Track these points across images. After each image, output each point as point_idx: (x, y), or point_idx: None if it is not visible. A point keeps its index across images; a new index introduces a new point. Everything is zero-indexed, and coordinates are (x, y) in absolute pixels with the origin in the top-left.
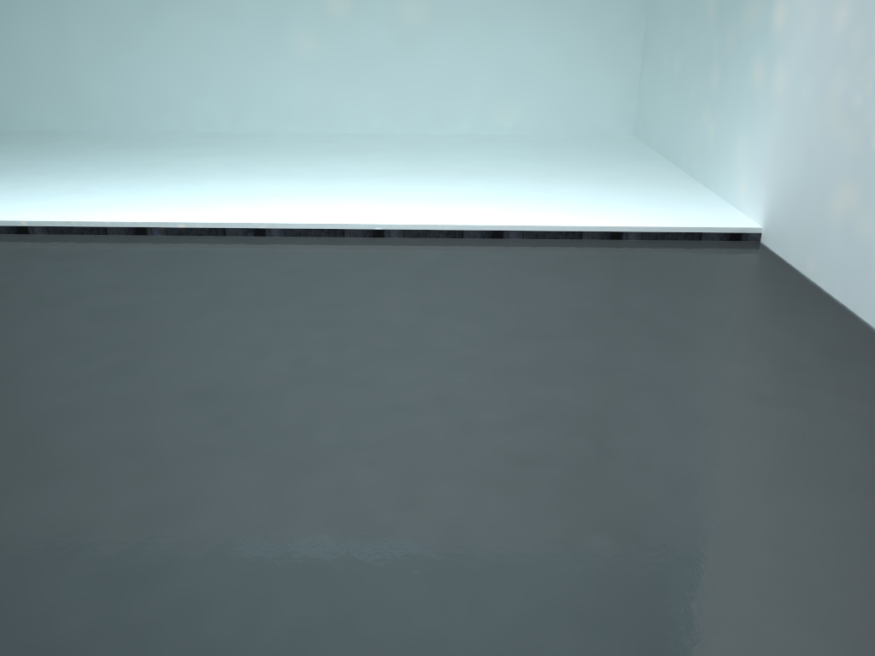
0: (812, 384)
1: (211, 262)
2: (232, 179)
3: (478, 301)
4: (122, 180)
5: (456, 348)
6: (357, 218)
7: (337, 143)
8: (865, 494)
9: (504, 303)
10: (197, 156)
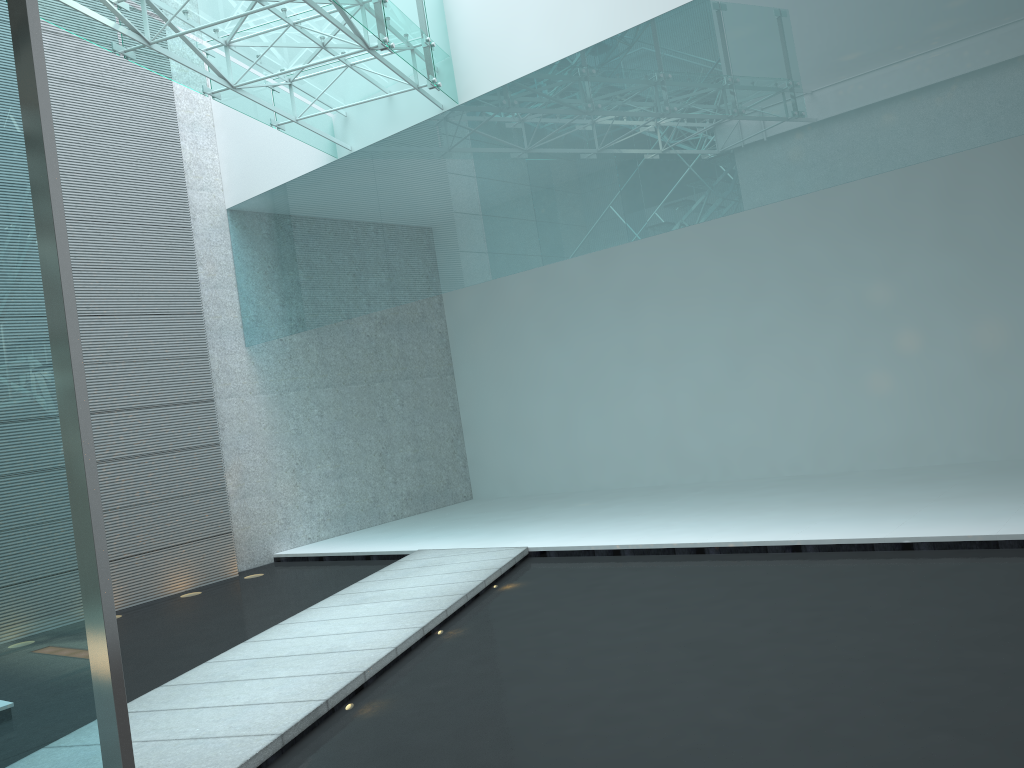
0: None
1: (745, 570)
2: (792, 510)
3: (970, 594)
4: (700, 516)
5: (919, 625)
6: (888, 533)
7: (917, 475)
8: None
9: (997, 596)
10: (772, 495)
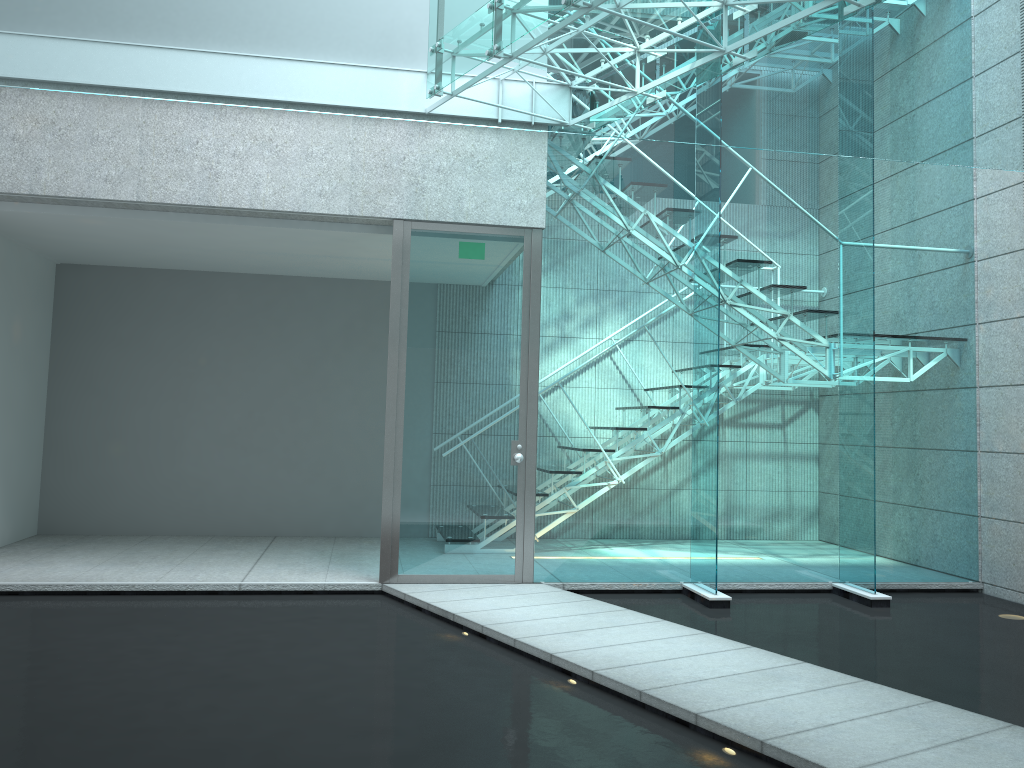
0: None
1: None
2: None
3: None
4: None
5: (20, 717)
6: None
7: None
8: None
9: None
10: None
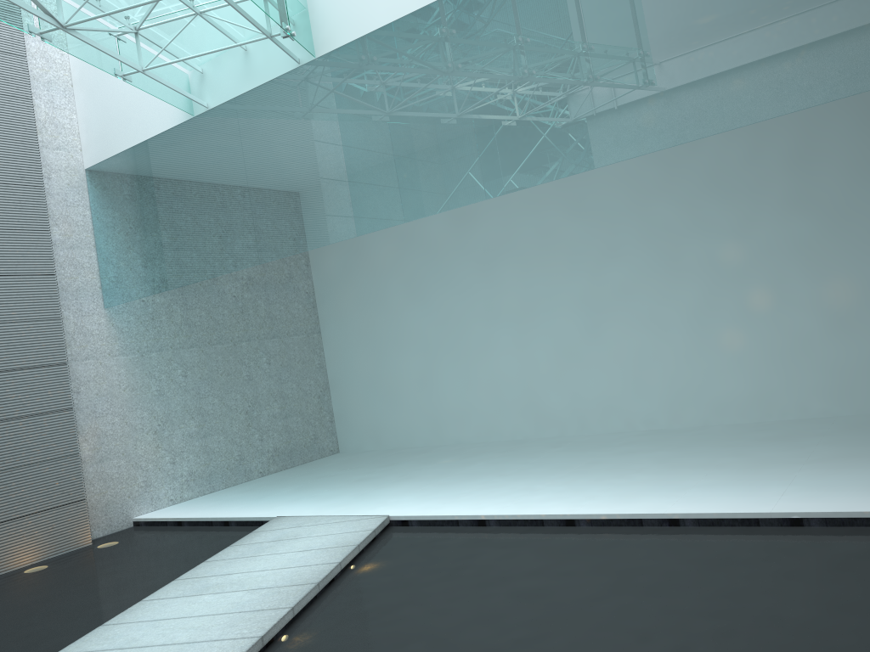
0: None
1: (623, 550)
2: (658, 472)
3: None
4: (564, 478)
5: (858, 647)
6: (773, 506)
7: (773, 431)
8: None
9: None
10: (633, 453)
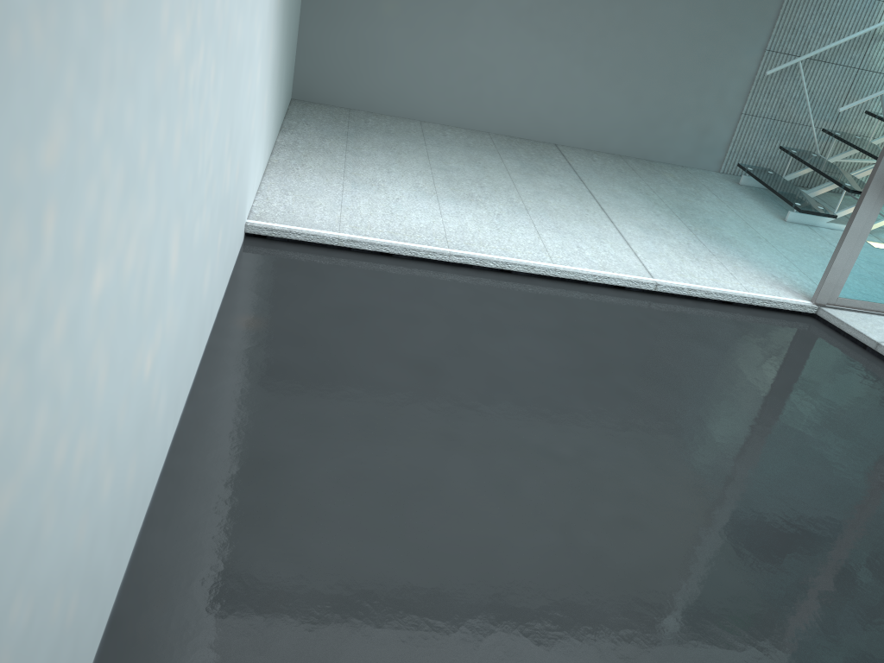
0: (306, 626)
1: None
2: None
3: None
4: None
5: None
6: None
7: None
8: (363, 468)
9: None
10: None
